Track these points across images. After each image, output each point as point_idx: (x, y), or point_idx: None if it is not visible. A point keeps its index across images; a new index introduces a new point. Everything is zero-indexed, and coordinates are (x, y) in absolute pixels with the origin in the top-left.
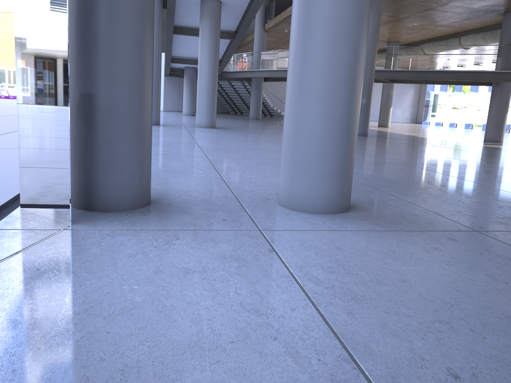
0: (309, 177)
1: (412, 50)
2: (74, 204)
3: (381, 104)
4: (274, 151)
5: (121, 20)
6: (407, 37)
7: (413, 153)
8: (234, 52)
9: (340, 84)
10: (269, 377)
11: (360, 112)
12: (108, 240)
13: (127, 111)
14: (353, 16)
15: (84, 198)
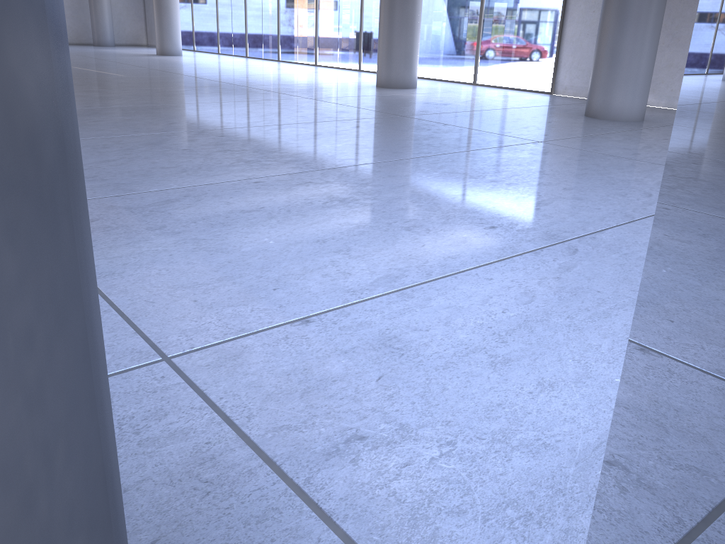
0: None
1: None
2: None
3: None
4: None
5: None
6: None
7: None
8: None
9: None
10: (609, 271)
11: None
12: None
13: None
14: None
15: None
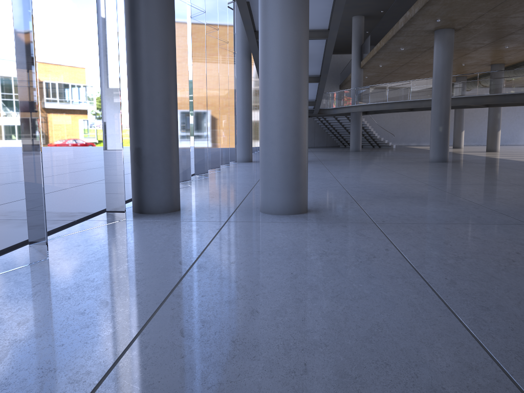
0: (271, 191)
1: (497, 74)
2: (134, 210)
3: (487, 129)
4: (319, 179)
5: (153, 107)
6: (509, 59)
7: (460, 175)
8: (323, 93)
9: (284, 131)
10: (157, 259)
11: (437, 139)
12: (138, 224)
13: (159, 156)
14: (289, 89)
15: (138, 206)
